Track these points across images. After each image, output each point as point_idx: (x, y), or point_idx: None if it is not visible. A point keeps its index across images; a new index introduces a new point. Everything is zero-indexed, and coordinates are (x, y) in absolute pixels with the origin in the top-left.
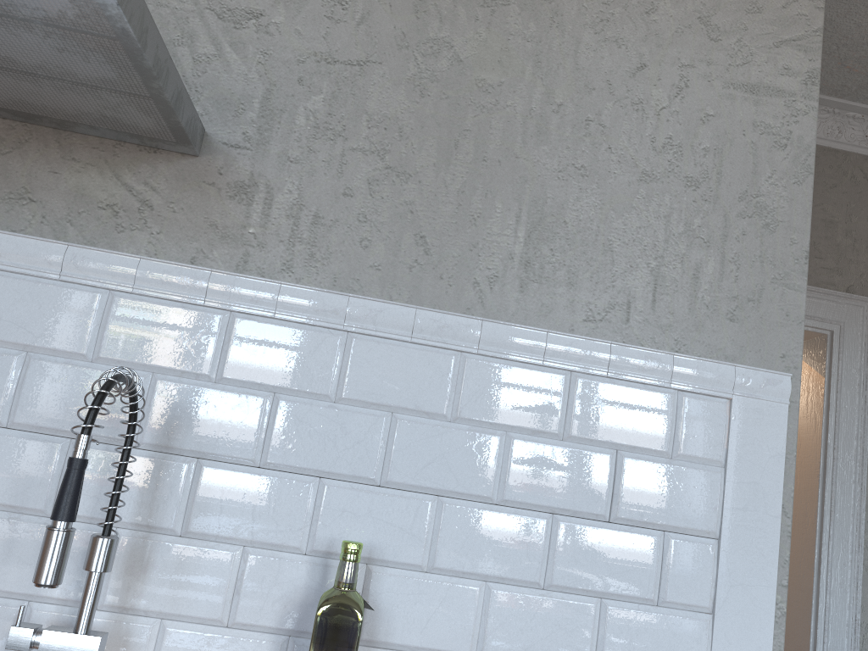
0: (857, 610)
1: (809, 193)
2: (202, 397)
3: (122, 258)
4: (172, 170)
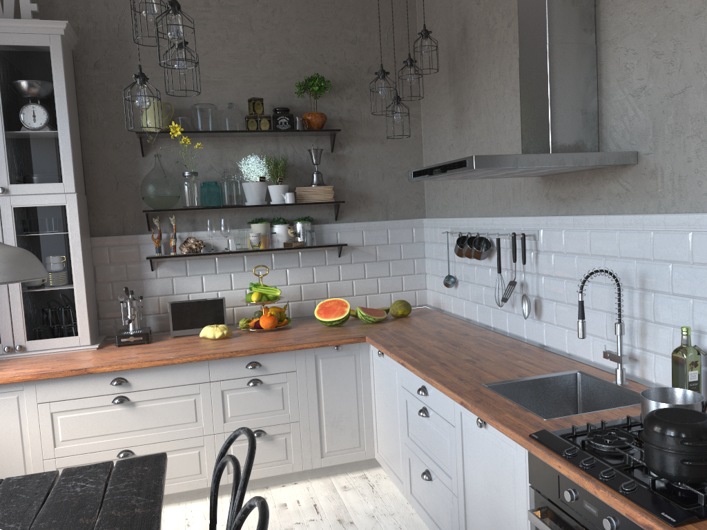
0: None
1: None
2: (649, 268)
3: (618, 217)
4: (631, 173)
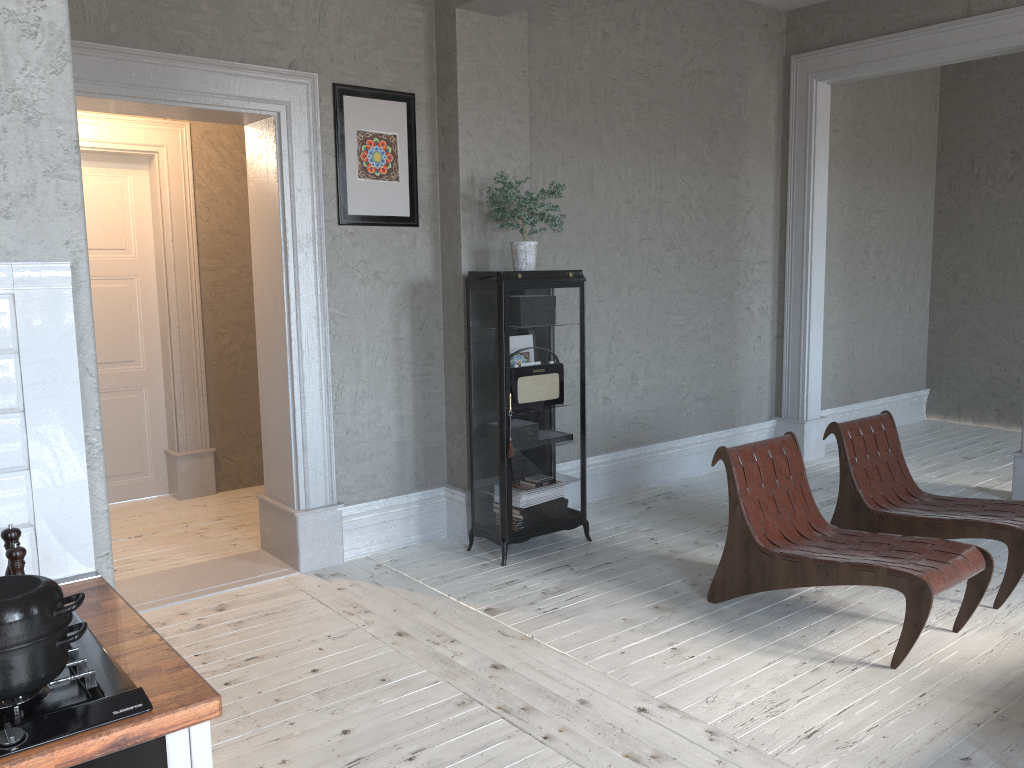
0: (328, 375)
1: (70, 82)
2: None
3: None
4: None
